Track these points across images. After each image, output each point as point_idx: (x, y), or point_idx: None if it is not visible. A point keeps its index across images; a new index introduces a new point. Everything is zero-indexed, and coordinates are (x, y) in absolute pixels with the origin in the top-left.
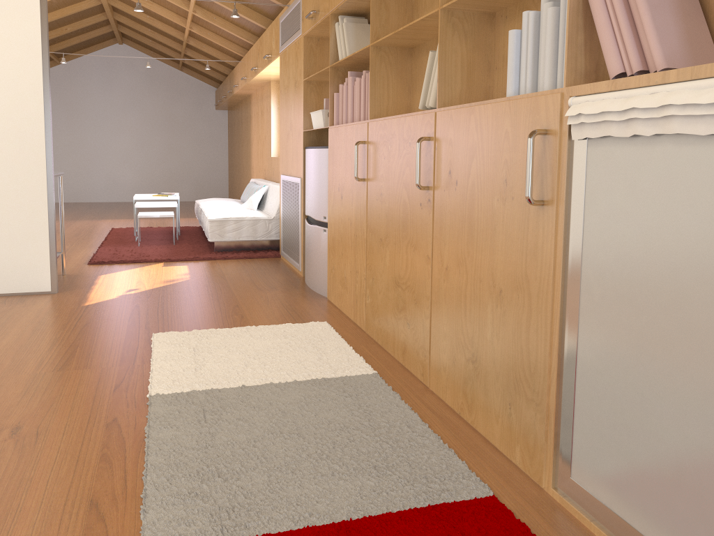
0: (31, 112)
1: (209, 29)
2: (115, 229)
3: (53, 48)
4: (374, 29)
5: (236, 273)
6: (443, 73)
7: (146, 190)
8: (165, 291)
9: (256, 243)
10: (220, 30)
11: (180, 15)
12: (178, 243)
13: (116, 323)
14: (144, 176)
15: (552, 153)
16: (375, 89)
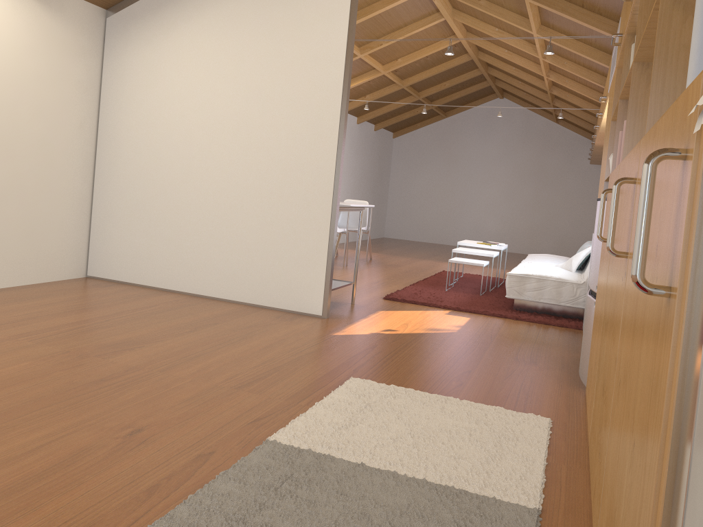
0: (326, 149)
1: (567, 76)
2: (444, 272)
3: (436, 103)
4: (640, 40)
5: (511, 336)
6: (659, 81)
7: (507, 241)
8: (417, 338)
9: (561, 308)
10: (577, 76)
11: (538, 64)
12: (485, 295)
13: (336, 358)
14: (507, 227)
15: (685, 195)
16: (635, 120)
